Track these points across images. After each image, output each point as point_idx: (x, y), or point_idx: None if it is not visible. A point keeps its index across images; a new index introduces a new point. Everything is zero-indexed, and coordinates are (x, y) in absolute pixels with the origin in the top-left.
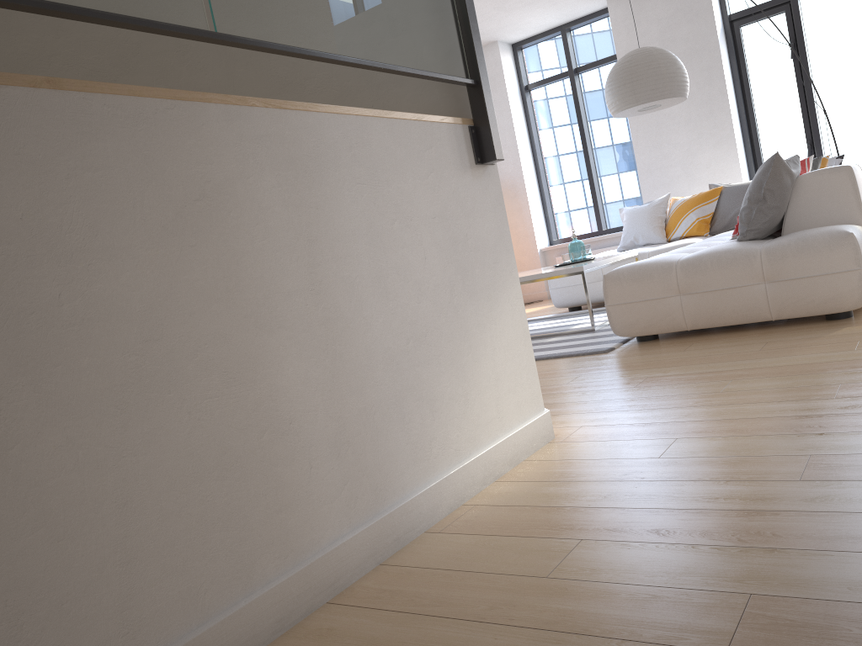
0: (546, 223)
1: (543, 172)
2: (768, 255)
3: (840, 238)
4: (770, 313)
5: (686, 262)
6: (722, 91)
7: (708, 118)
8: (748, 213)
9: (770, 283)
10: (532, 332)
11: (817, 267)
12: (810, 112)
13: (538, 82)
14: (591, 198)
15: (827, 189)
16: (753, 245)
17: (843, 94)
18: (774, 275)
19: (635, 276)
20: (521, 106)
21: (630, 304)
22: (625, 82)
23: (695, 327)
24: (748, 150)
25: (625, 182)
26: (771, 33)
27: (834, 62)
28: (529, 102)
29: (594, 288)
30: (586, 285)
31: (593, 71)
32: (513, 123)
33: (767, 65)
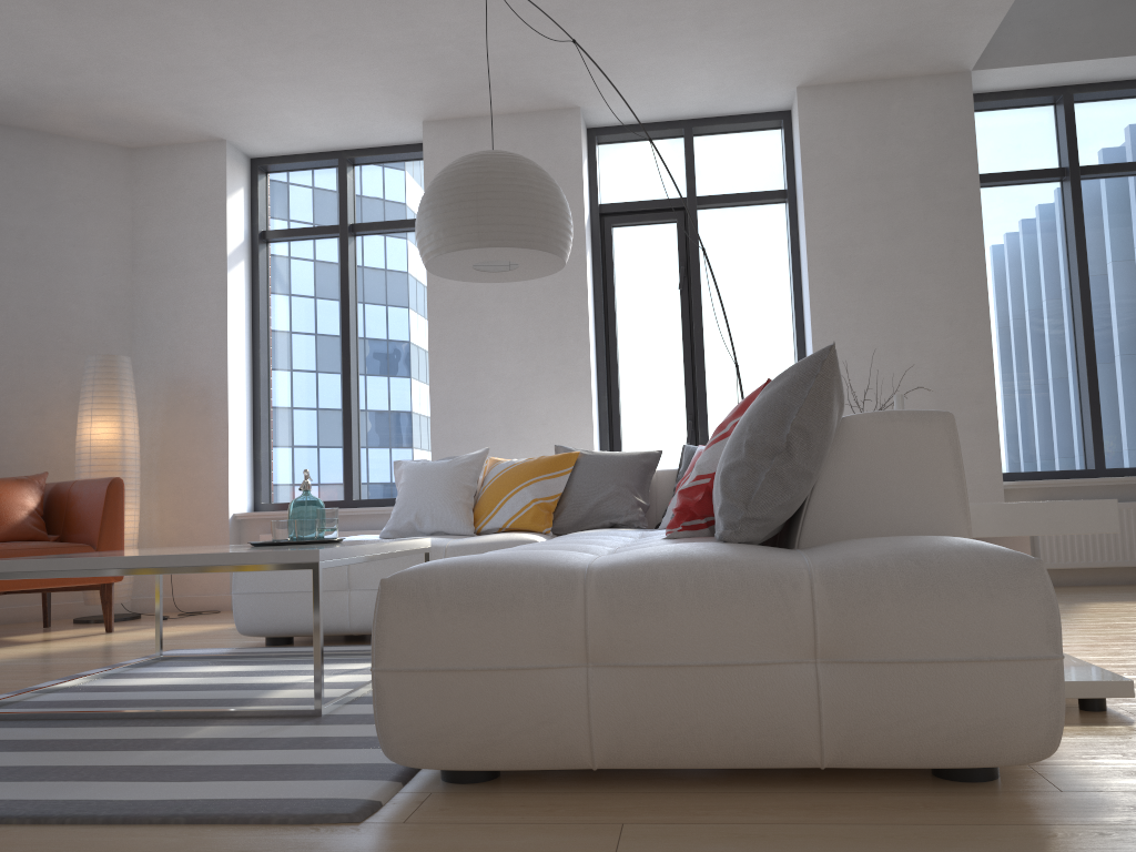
0: (255, 470)
1: (266, 382)
2: (833, 587)
3: (1013, 569)
4: (822, 748)
5: (614, 574)
6: (582, 308)
7: (555, 345)
8: (748, 477)
9: (830, 666)
10: (165, 695)
11: (956, 639)
12: (697, 372)
13: (285, 231)
14: (342, 443)
15: (904, 456)
16: (782, 555)
17: (743, 358)
18: (845, 644)
19: (470, 594)
20: (248, 261)
21: (445, 673)
22: (464, 197)
23: (616, 763)
24: (604, 412)
25: (403, 425)
26: (654, 246)
27: (735, 309)
28: (263, 259)
29: (328, 603)
30: (319, 598)
31: (381, 237)
32: (227, 282)
33: (643, 290)
